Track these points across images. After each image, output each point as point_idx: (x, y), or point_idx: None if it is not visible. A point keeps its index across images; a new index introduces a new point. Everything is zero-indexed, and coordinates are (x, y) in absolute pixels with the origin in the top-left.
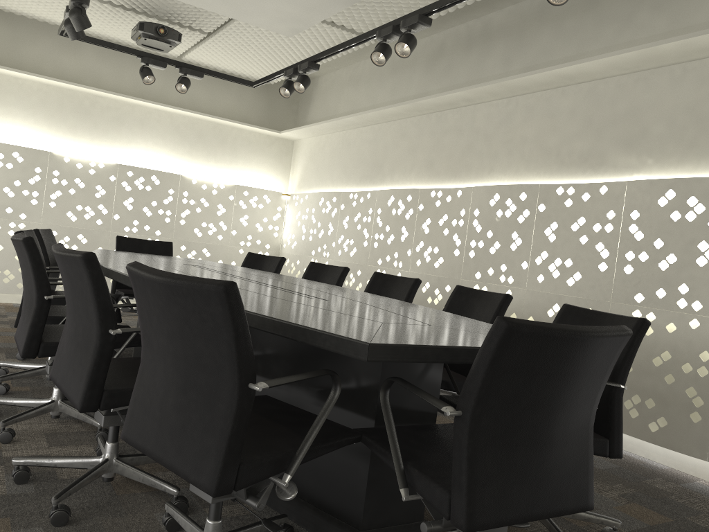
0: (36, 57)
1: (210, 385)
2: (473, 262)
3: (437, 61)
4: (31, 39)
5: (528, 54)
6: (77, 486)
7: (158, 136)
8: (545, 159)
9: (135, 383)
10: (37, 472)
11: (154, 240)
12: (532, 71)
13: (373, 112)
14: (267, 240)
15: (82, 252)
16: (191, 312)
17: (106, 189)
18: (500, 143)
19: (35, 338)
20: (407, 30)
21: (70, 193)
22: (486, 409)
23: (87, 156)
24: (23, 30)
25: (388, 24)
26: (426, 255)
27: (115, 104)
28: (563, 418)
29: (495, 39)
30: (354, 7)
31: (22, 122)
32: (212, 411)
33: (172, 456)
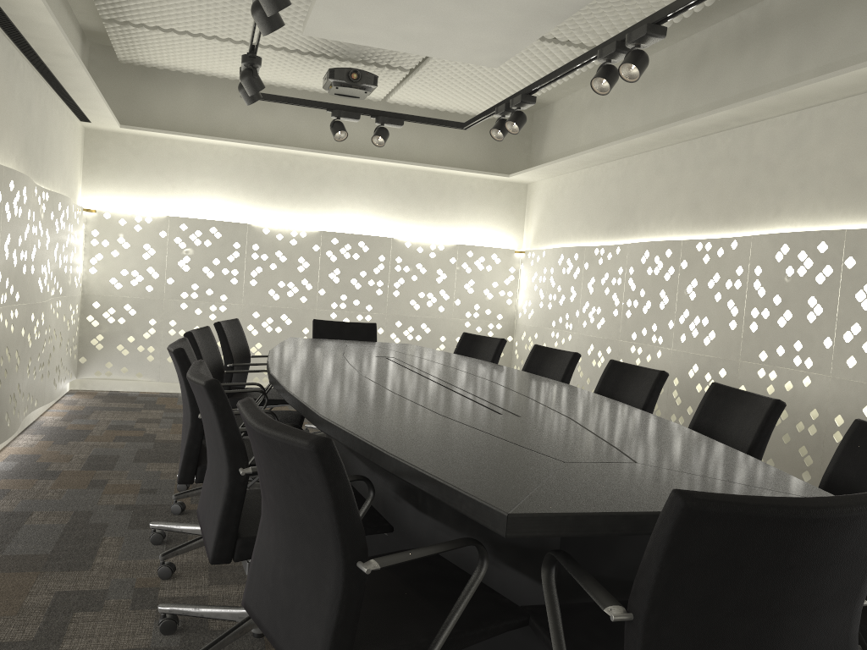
0: (230, 119)
1: (316, 560)
2: (756, 338)
3: (700, 69)
4: (224, 100)
5: (825, 48)
6: (216, 646)
7: (365, 195)
8: (854, 193)
9: (255, 540)
10: (188, 619)
11: (364, 316)
12: (826, 73)
13: (617, 144)
14: (498, 308)
15: (206, 379)
16: (290, 470)
17: (309, 261)
18: (789, 173)
19: (191, 461)
20: (635, 45)
21: (271, 269)
22: (667, 615)
23: (288, 224)
24: (215, 92)
25: (611, 40)
26: (694, 327)
27: (316, 162)
28: (799, 626)
29: (777, 31)
30: (578, 18)
31: (219, 194)
32: (318, 593)
33: (282, 640)
